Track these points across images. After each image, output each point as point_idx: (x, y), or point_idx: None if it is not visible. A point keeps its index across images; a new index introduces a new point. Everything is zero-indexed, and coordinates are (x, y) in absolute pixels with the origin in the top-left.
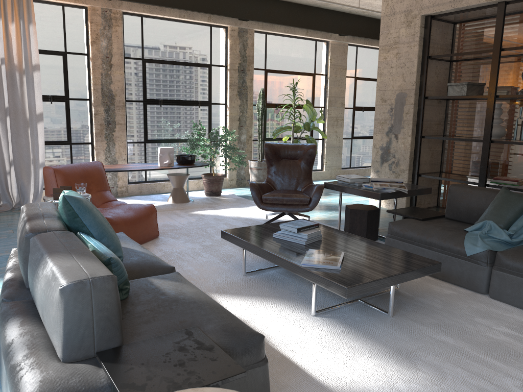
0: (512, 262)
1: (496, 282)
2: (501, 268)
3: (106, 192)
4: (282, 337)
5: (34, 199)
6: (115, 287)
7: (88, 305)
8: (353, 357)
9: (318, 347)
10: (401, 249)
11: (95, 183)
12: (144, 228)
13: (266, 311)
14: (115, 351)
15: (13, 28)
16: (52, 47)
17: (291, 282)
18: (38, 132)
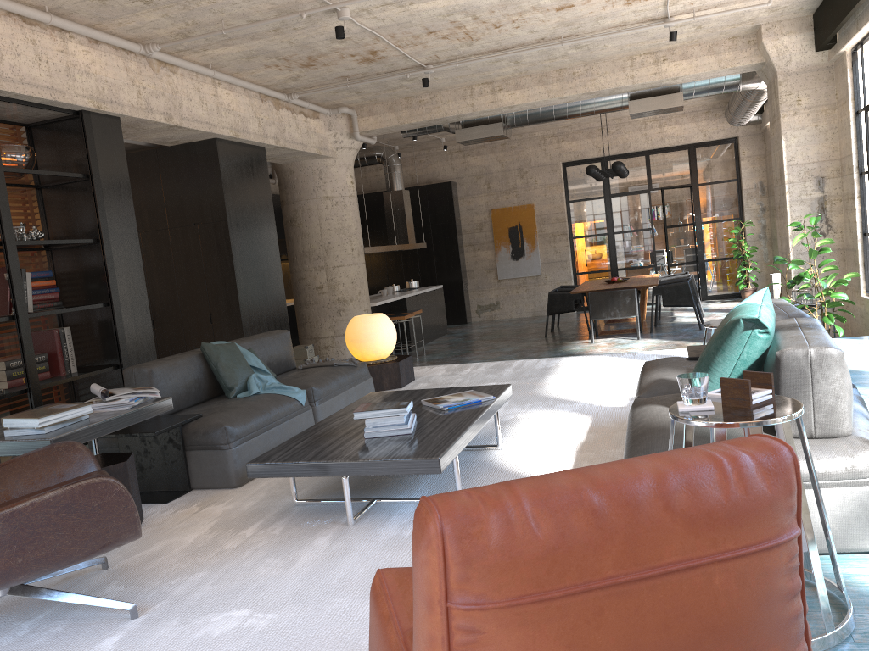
0: (323, 388)
1: (322, 416)
2: (321, 399)
3: None
4: (564, 441)
5: None
6: None
7: None
8: (539, 426)
9: (550, 433)
10: (254, 450)
11: None
12: None
13: (535, 458)
14: None
15: None
16: None
17: (432, 479)
18: None
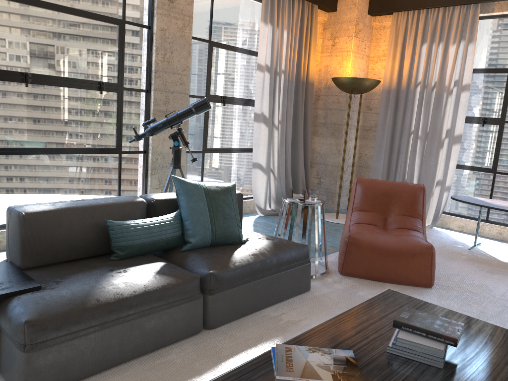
0: None
1: None
2: None
3: (410, 218)
4: None
5: (433, 220)
6: (19, 221)
7: (7, 226)
8: None
9: None
10: None
11: (399, 205)
12: (400, 267)
13: None
14: (8, 265)
15: (452, 49)
16: (497, 65)
17: None
18: (451, 154)
